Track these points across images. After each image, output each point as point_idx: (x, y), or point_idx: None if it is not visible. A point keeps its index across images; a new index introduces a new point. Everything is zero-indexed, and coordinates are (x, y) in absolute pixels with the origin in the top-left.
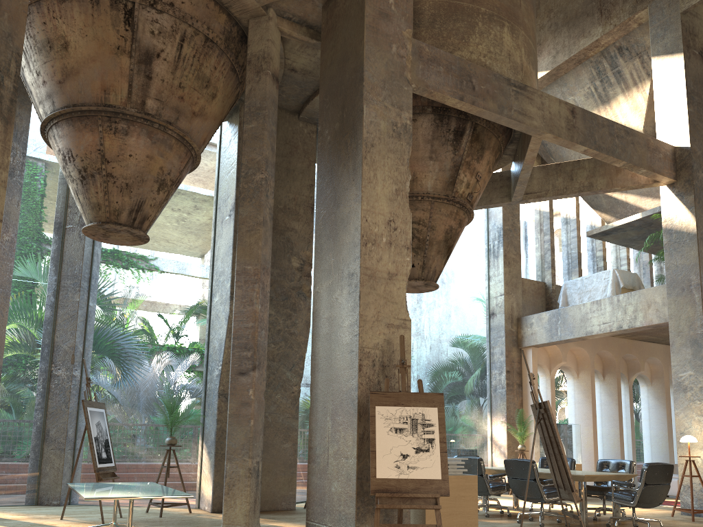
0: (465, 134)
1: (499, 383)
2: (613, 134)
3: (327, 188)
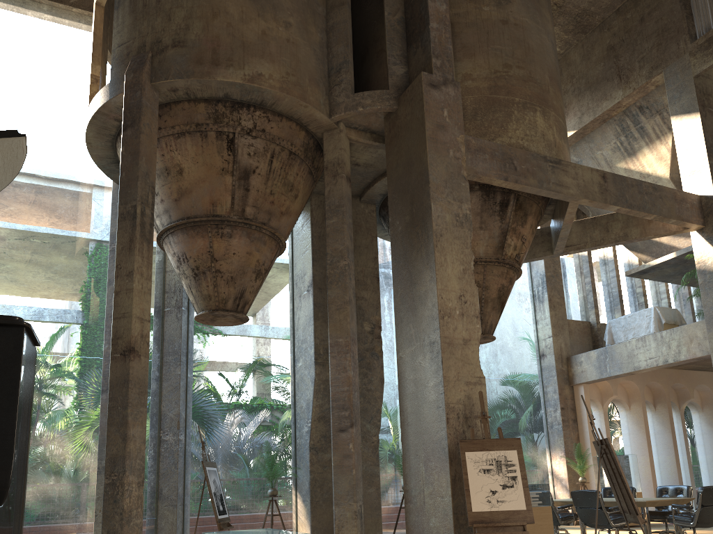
0: (510, 205)
1: (555, 419)
2: (642, 192)
3: (403, 270)
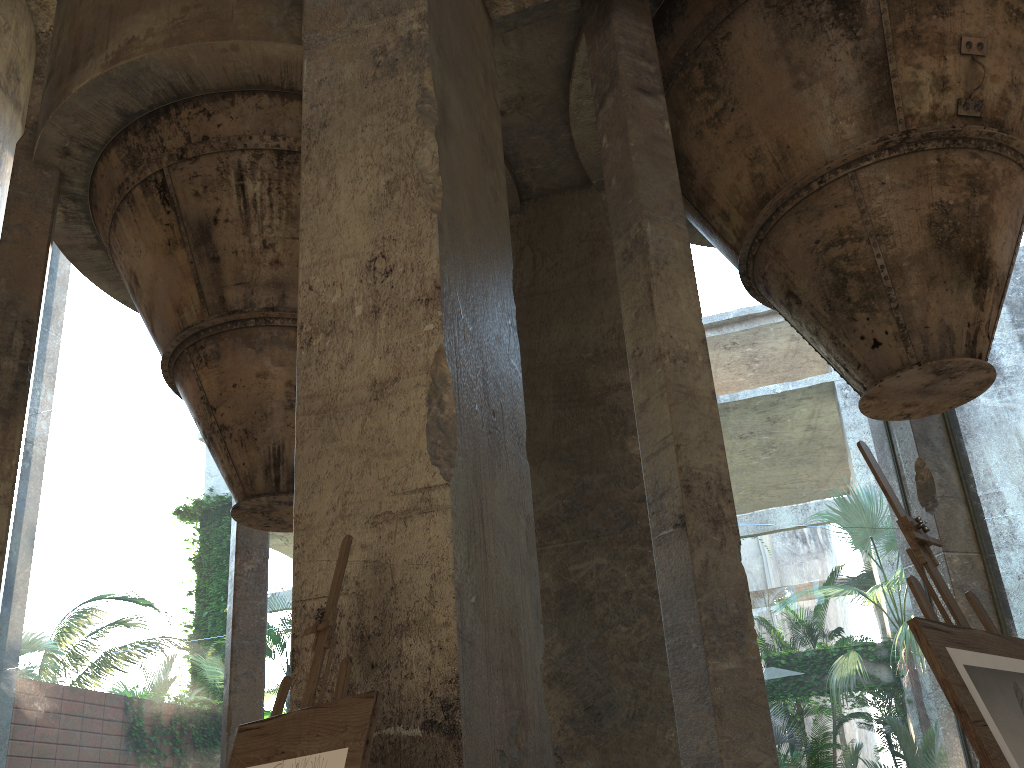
0: None
1: None
2: None
3: None
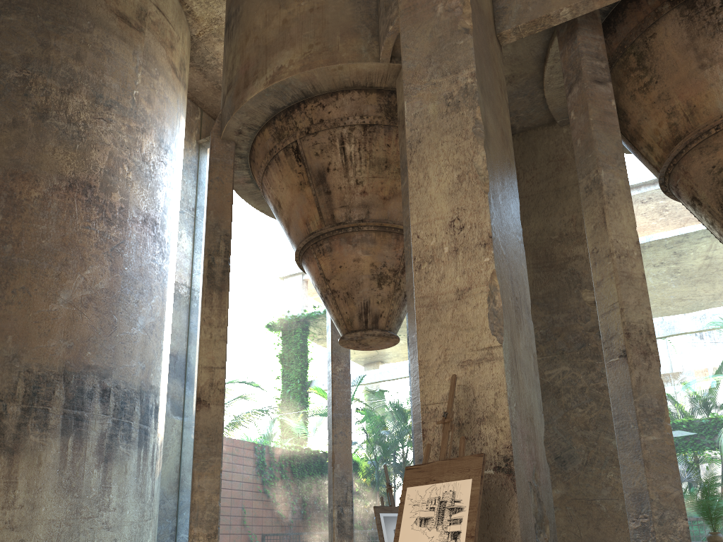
0: None
1: None
2: None
3: None
